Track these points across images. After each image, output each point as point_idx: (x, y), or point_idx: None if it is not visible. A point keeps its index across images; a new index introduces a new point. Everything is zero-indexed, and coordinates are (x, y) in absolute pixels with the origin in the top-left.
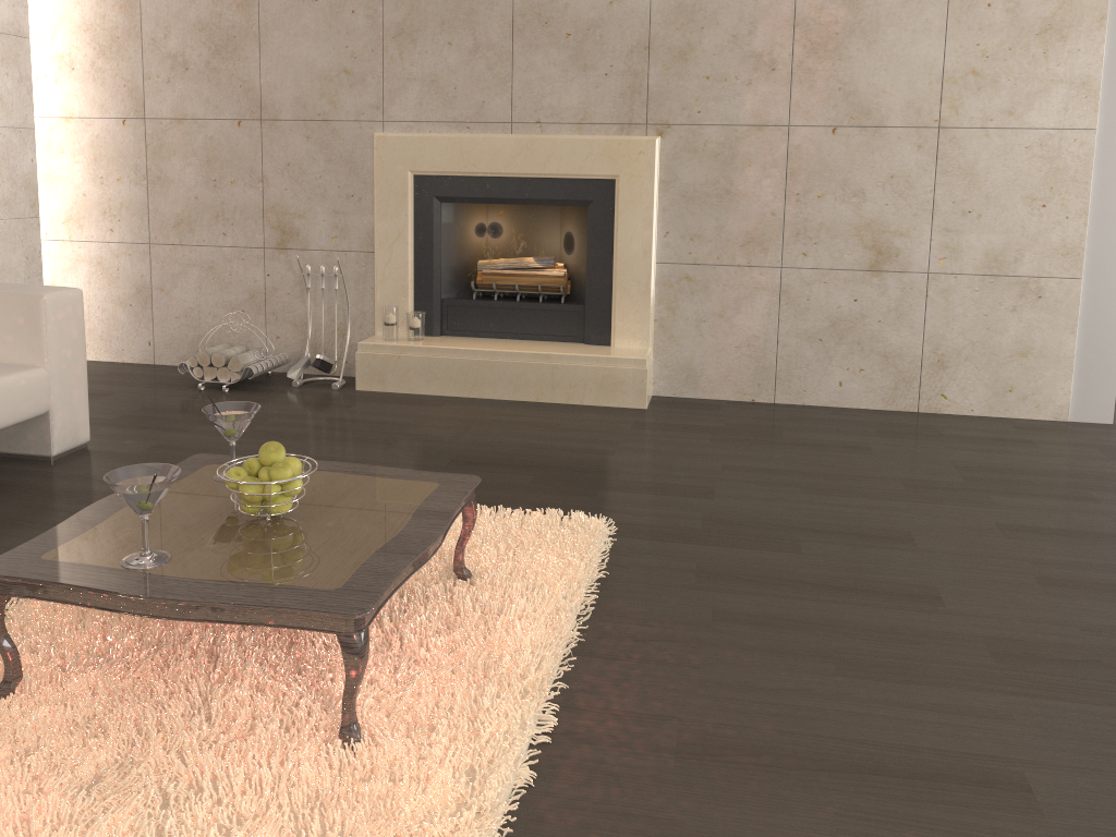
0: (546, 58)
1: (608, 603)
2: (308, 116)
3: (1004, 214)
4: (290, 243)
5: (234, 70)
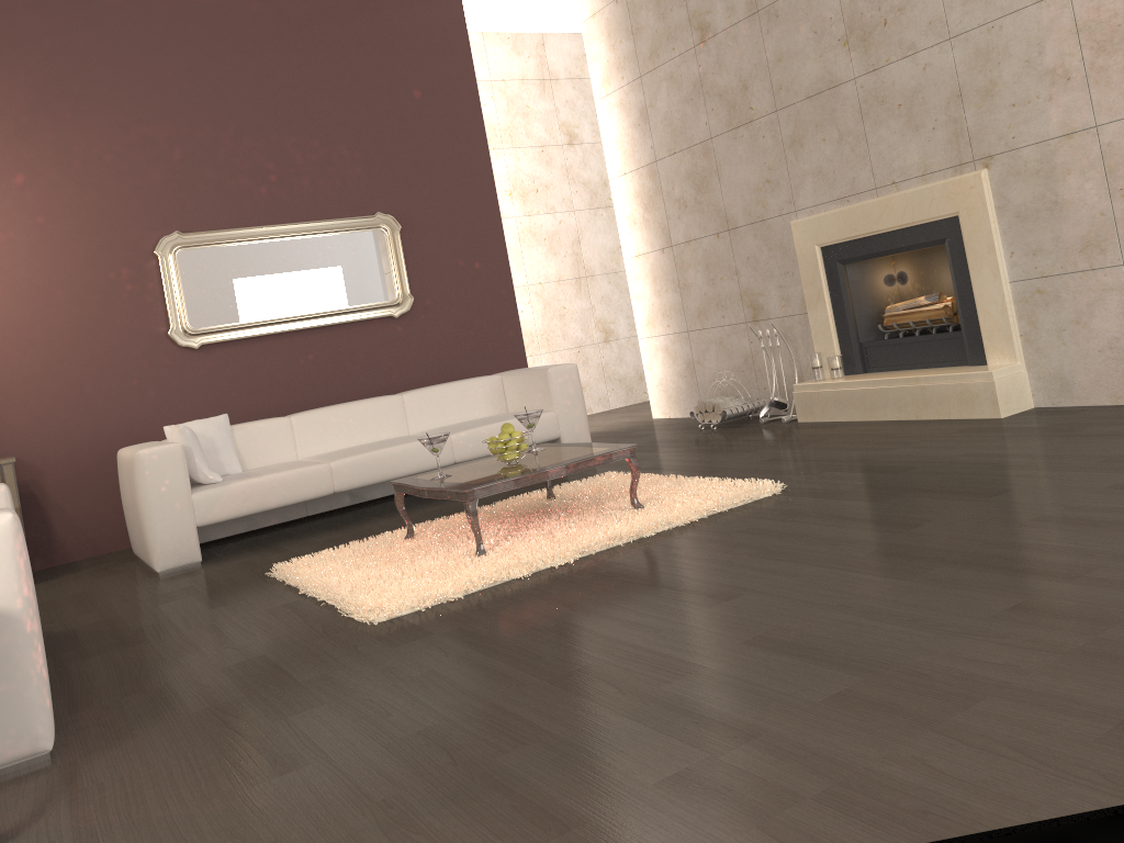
0: (888, 129)
1: (698, 523)
2: (752, 219)
3: None
4: (759, 316)
5: (709, 199)
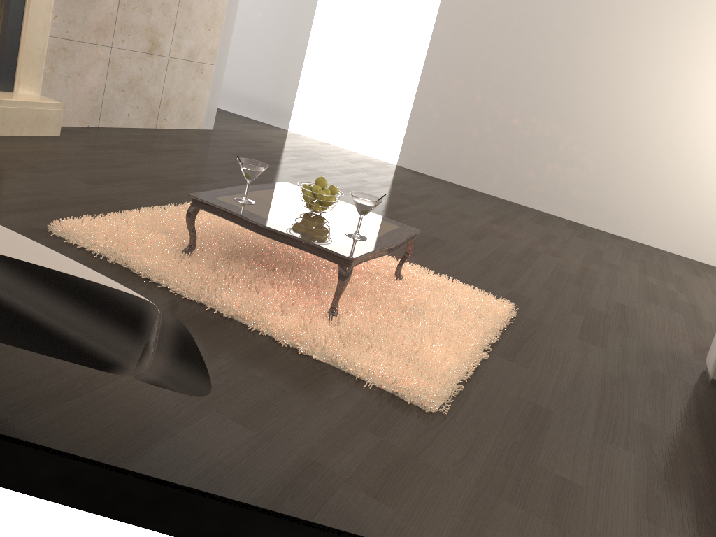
0: None
1: None
2: None
3: (197, 31)
4: None
5: None
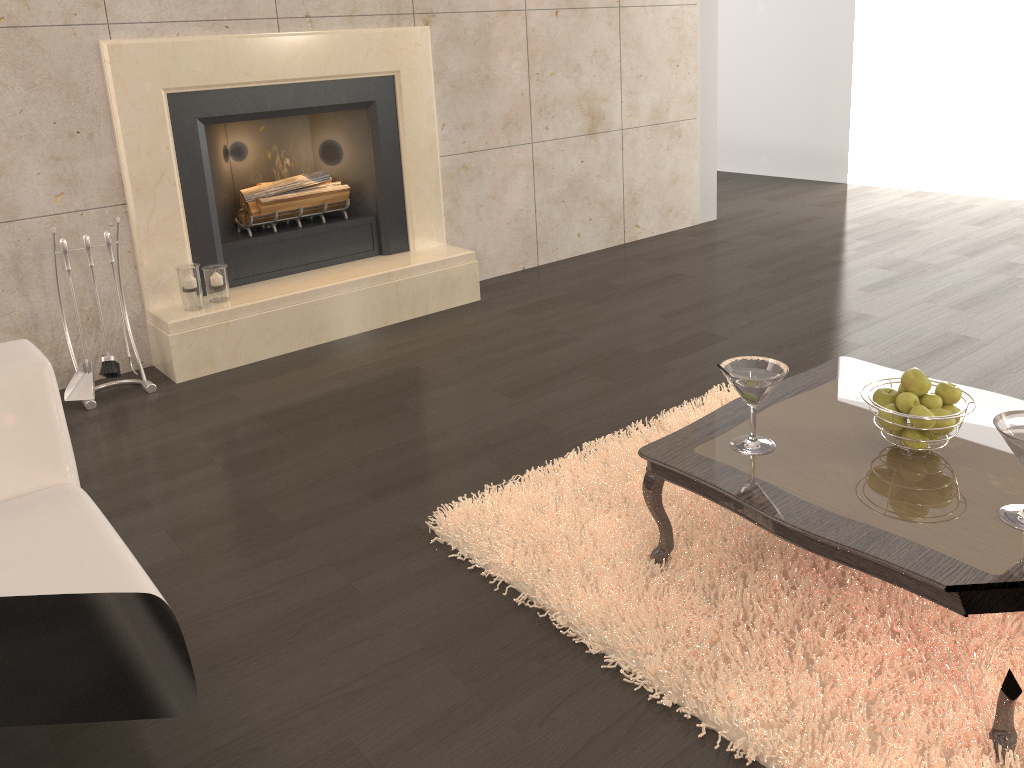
0: None
1: None
2: None
3: (658, 75)
4: None
5: None
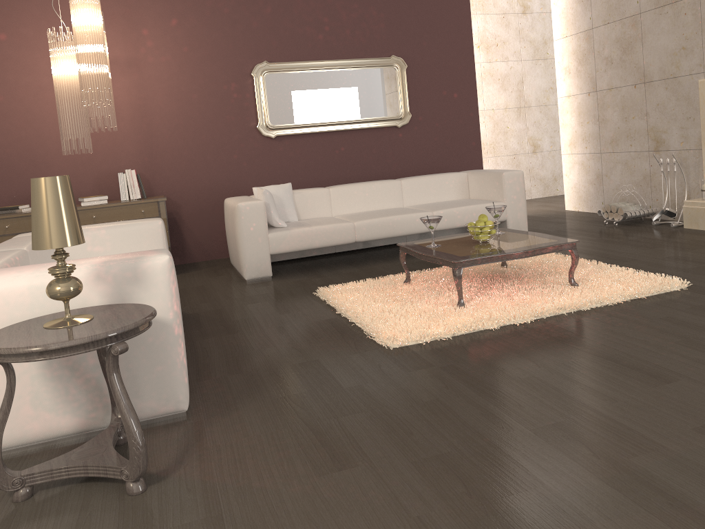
0: None
1: (623, 305)
2: (666, 76)
3: None
4: (660, 147)
5: (631, 59)
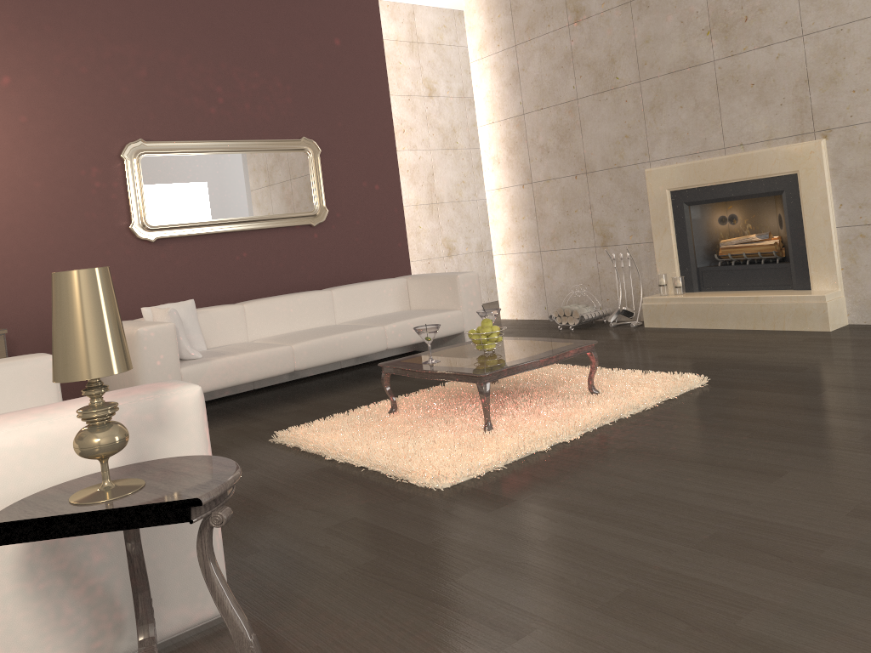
0: (740, 102)
1: (661, 408)
2: (609, 166)
3: None
4: (608, 242)
5: (570, 147)
